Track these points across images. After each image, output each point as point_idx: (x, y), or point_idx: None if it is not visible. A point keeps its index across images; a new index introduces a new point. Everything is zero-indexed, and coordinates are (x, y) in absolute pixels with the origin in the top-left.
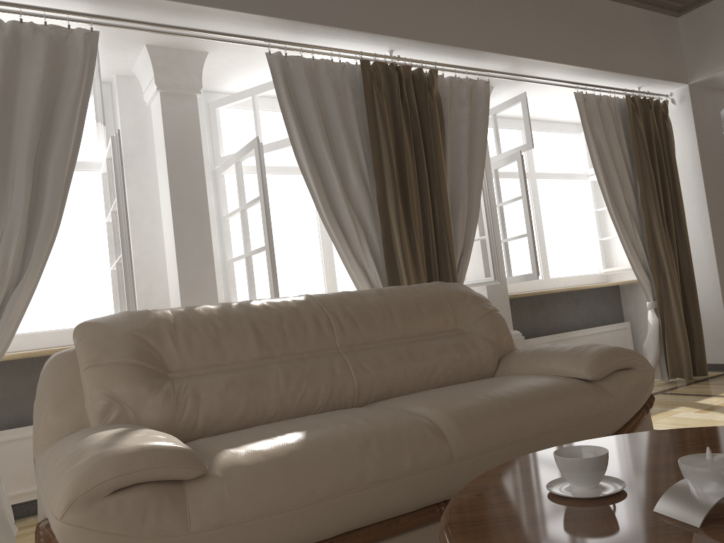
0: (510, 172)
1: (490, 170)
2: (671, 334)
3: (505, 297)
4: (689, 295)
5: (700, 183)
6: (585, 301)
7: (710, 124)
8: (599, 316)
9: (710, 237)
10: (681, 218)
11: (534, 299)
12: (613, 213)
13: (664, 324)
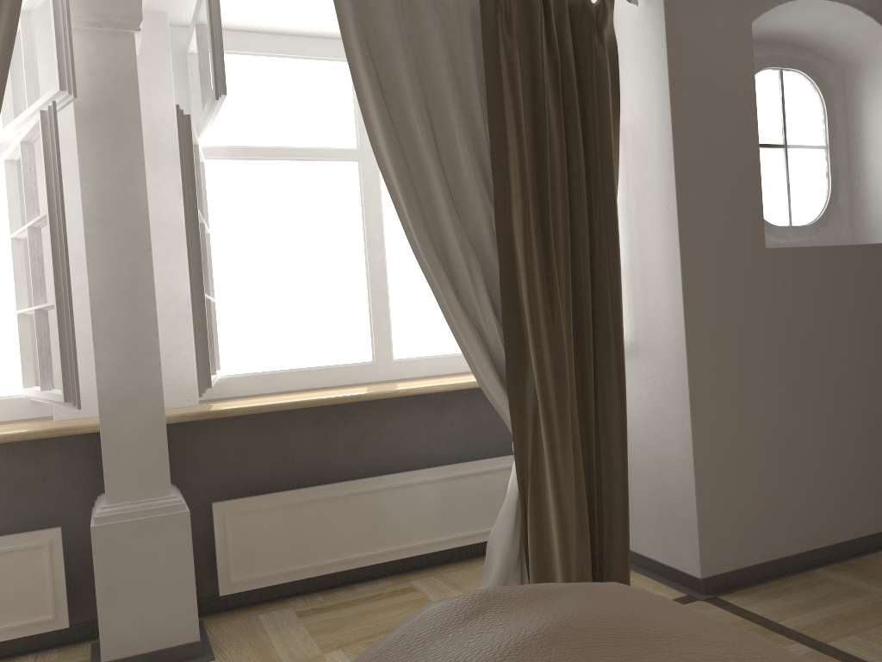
0: (308, 149)
1: (139, 149)
2: (541, 519)
3: (154, 425)
4: (609, 429)
5: (670, 183)
6: (461, 407)
7: (715, 50)
8: (495, 435)
9: (681, 303)
10: (608, 262)
11: (327, 406)
12: (420, 249)
13: (528, 496)
